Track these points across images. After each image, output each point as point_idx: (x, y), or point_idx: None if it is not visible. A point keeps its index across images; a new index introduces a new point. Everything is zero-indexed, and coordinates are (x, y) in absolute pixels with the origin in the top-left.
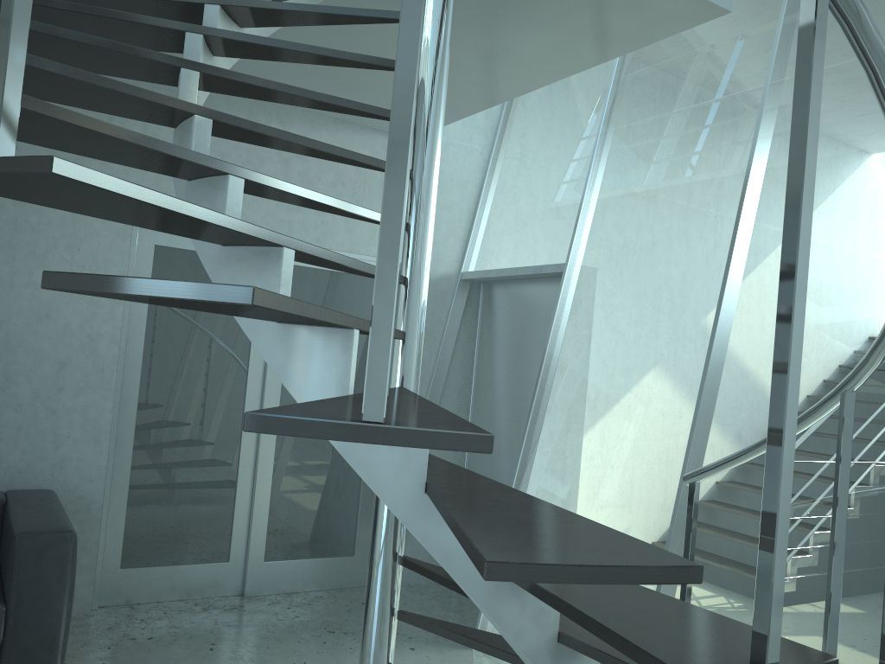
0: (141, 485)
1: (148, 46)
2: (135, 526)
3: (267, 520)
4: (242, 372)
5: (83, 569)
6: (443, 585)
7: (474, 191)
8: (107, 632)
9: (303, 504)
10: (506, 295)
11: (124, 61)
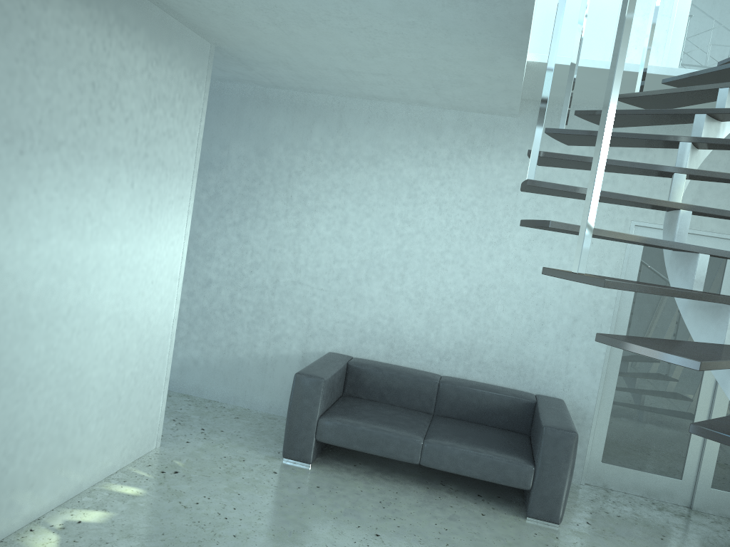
0: (620, 408)
1: (653, 146)
2: (613, 435)
3: (716, 457)
4: None
5: (577, 455)
6: None
7: None
8: (589, 502)
9: None
10: None
11: (637, 170)
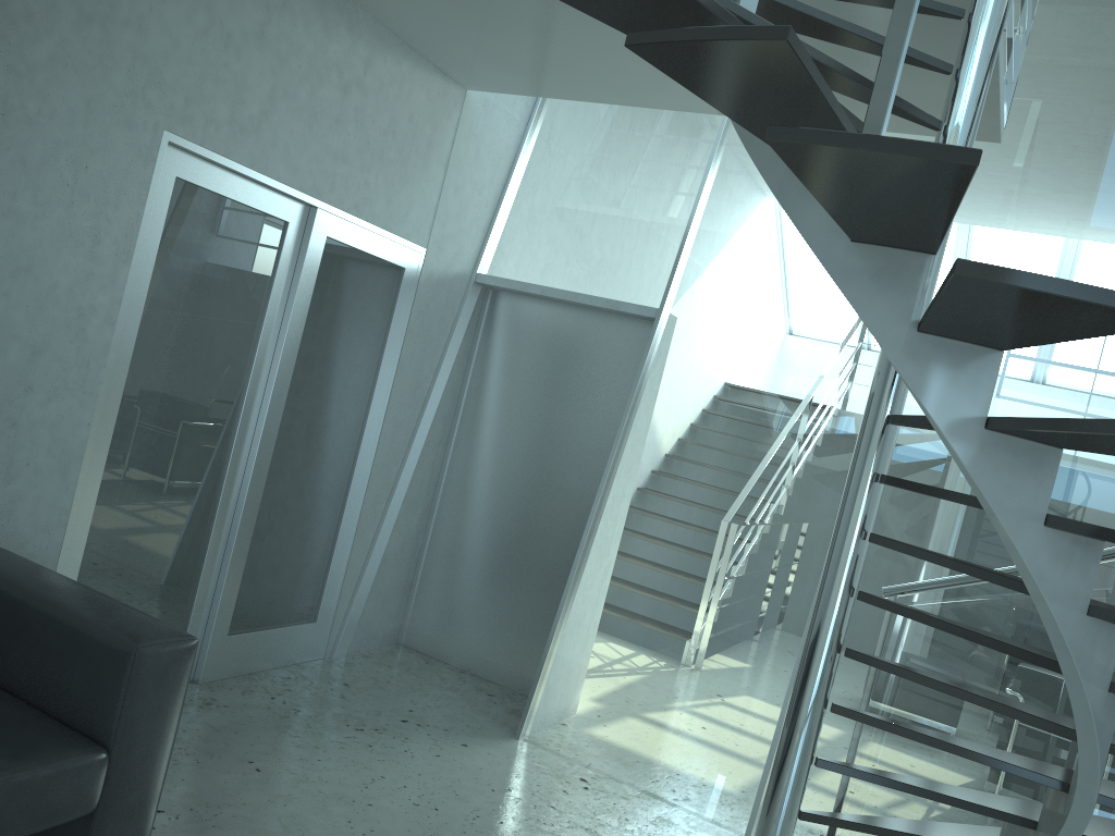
0: (100, 535)
1: None
2: None
3: (240, 582)
4: (242, 377)
5: None
6: (913, 740)
7: (504, 172)
8: None
9: (278, 559)
10: (530, 314)
11: None
